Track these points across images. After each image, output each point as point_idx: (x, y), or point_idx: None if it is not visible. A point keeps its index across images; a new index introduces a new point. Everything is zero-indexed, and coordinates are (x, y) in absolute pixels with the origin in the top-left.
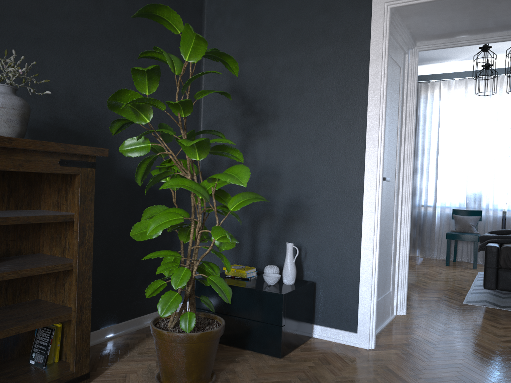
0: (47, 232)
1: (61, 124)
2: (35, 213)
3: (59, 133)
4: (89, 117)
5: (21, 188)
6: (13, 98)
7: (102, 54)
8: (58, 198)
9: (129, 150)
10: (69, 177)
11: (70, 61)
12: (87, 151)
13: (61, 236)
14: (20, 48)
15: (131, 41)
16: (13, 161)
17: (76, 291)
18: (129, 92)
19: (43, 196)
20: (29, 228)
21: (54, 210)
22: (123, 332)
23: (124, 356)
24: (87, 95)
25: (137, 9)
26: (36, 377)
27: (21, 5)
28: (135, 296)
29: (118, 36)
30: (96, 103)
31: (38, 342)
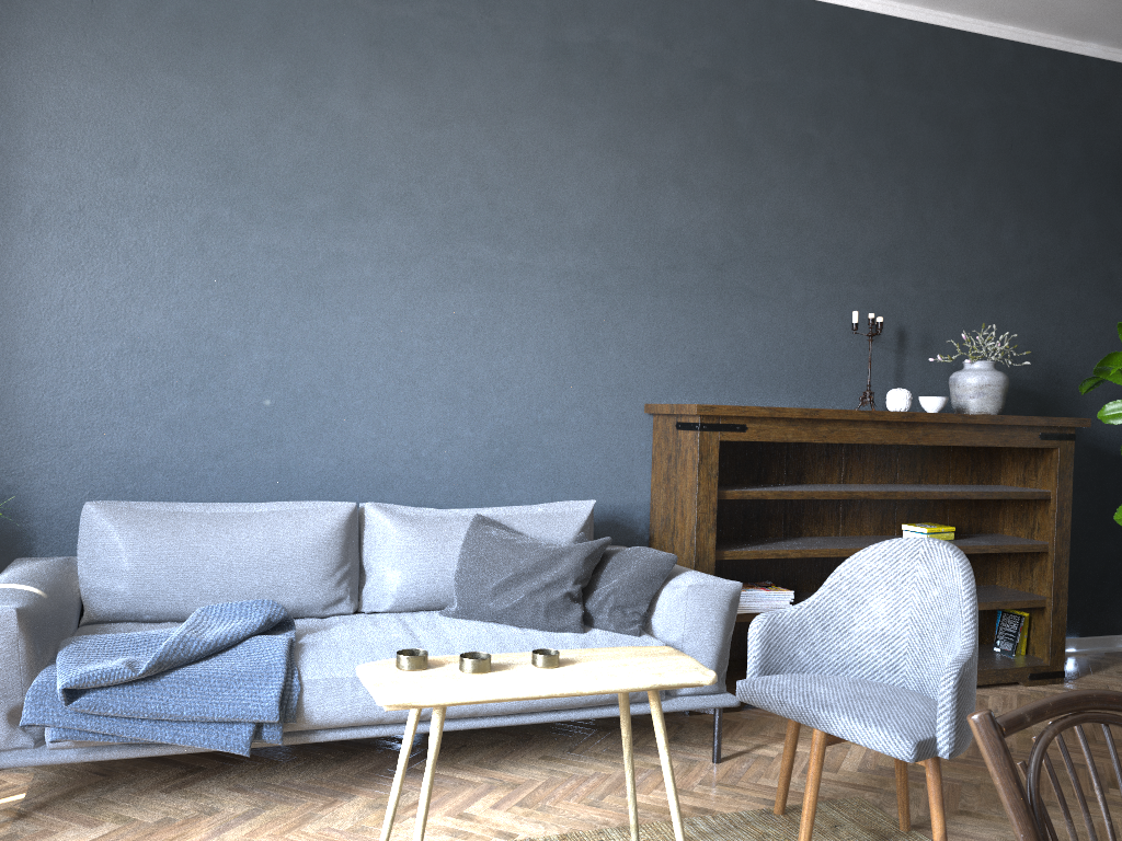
0: (1008, 510)
1: (1020, 386)
2: (1008, 489)
3: (1017, 397)
4: (1050, 374)
5: (982, 461)
6: (997, 375)
7: (1066, 294)
8: (1023, 472)
9: (1110, 416)
10: (1039, 449)
11: (1030, 311)
12: (1068, 423)
13: (1027, 515)
14: (982, 310)
15: (1103, 267)
16: (1000, 437)
17: (1052, 576)
18: (1119, 354)
19: (1003, 469)
20: (988, 505)
21: (1018, 486)
22: (1087, 650)
23: (1097, 671)
24: (1048, 348)
25: (1111, 223)
26: (1008, 661)
27: (983, 264)
28: (1104, 606)
29: (1086, 265)
30: (1058, 356)
31: (1002, 629)
